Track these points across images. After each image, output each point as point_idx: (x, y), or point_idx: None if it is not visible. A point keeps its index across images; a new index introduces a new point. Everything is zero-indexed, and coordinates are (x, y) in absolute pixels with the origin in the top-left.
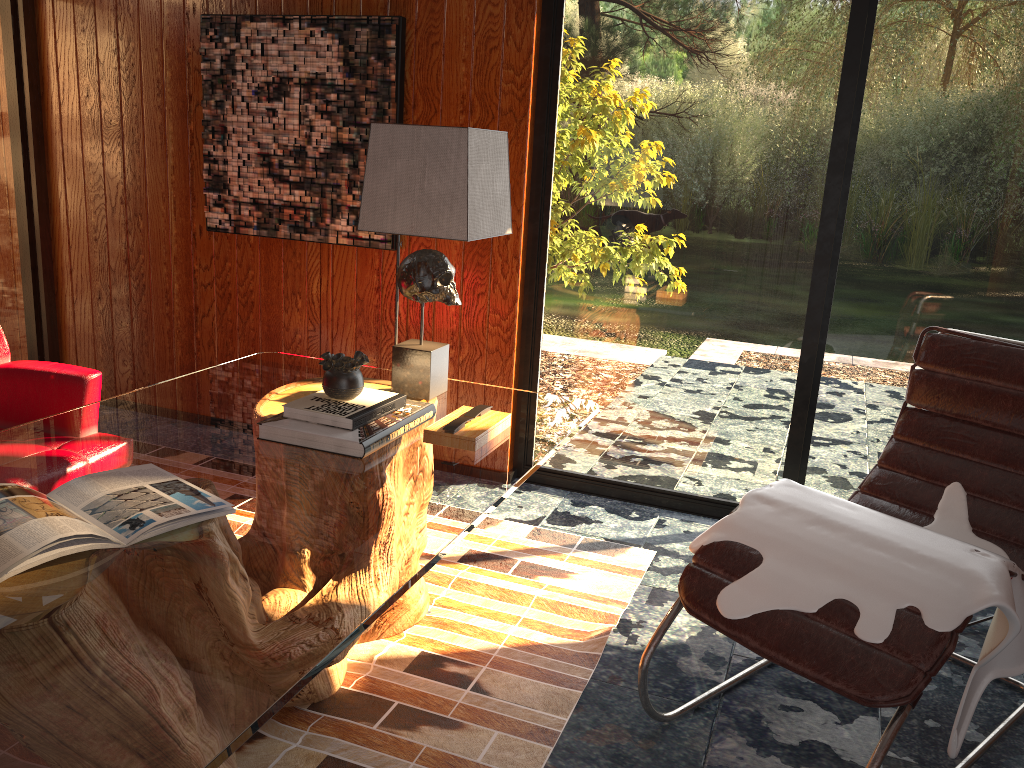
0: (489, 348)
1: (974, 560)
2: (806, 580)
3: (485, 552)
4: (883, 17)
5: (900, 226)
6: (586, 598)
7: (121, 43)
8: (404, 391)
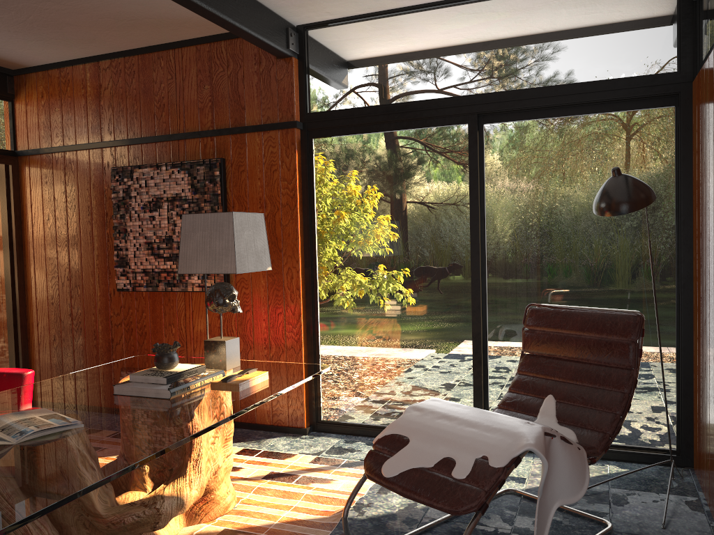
0: (287, 346)
1: (523, 427)
2: (430, 449)
3: (280, 472)
4: (487, 133)
5: (517, 248)
6: (338, 493)
7: (67, 187)
8: (212, 366)
